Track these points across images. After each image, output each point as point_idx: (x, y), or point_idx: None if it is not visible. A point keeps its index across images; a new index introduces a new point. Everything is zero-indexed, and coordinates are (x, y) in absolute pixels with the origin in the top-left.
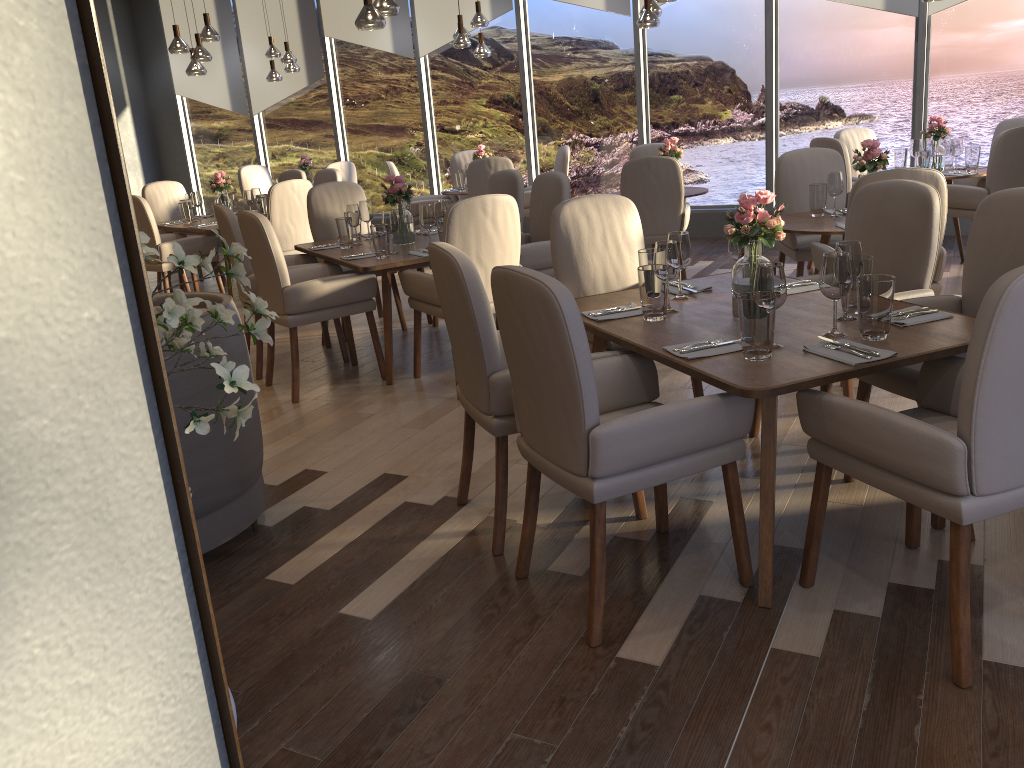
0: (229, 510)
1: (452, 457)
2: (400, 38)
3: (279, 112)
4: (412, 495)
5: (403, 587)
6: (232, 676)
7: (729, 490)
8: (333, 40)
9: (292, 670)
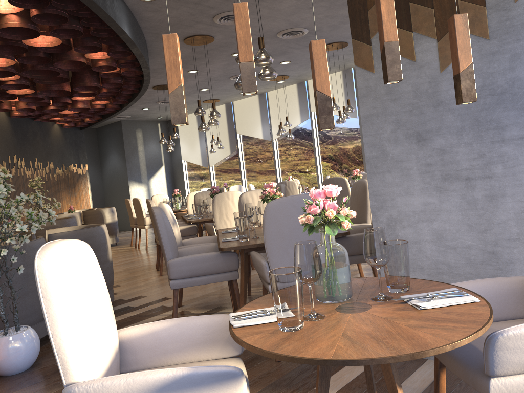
0: None
1: (193, 293)
2: (265, 132)
3: (220, 165)
4: (166, 303)
5: None
6: None
7: (234, 291)
8: (240, 135)
9: None
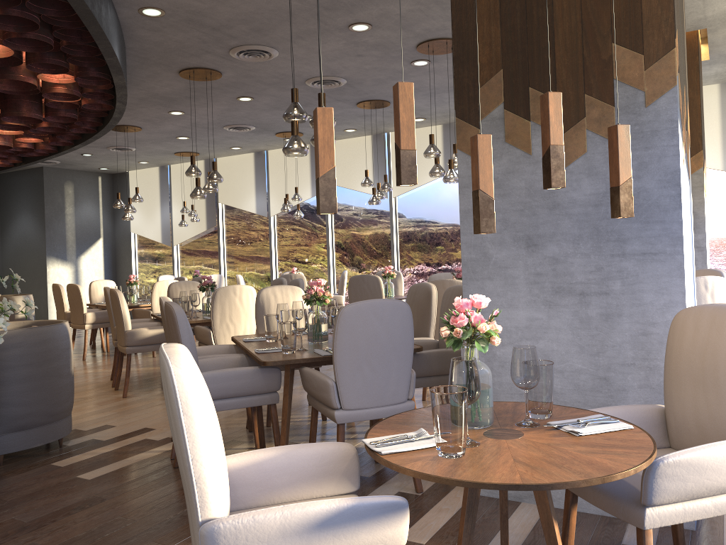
0: (43, 429)
1: None
2: (260, 205)
3: (189, 244)
4: (151, 436)
5: (115, 469)
6: (7, 496)
7: (272, 419)
8: (223, 205)
9: (37, 494)
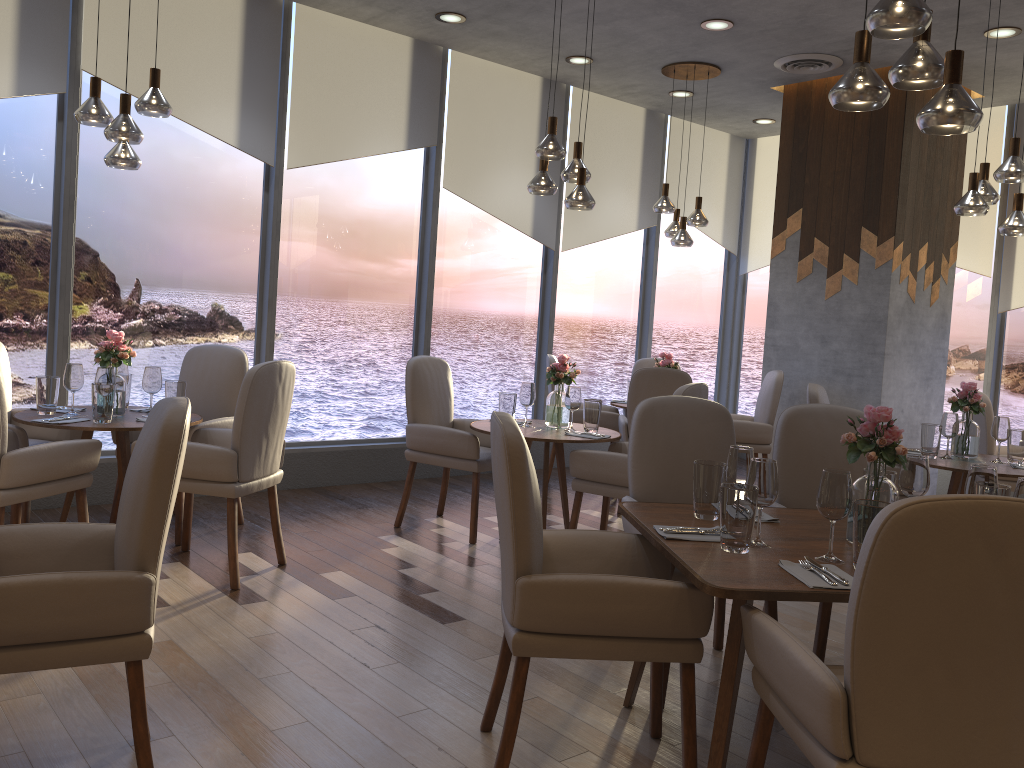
0: None
1: None
2: None
3: None
4: None
5: None
6: None
7: None
8: None
9: None
